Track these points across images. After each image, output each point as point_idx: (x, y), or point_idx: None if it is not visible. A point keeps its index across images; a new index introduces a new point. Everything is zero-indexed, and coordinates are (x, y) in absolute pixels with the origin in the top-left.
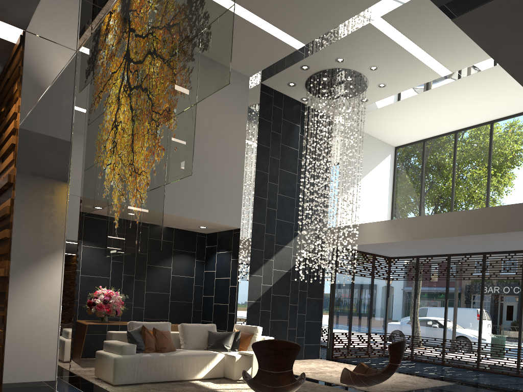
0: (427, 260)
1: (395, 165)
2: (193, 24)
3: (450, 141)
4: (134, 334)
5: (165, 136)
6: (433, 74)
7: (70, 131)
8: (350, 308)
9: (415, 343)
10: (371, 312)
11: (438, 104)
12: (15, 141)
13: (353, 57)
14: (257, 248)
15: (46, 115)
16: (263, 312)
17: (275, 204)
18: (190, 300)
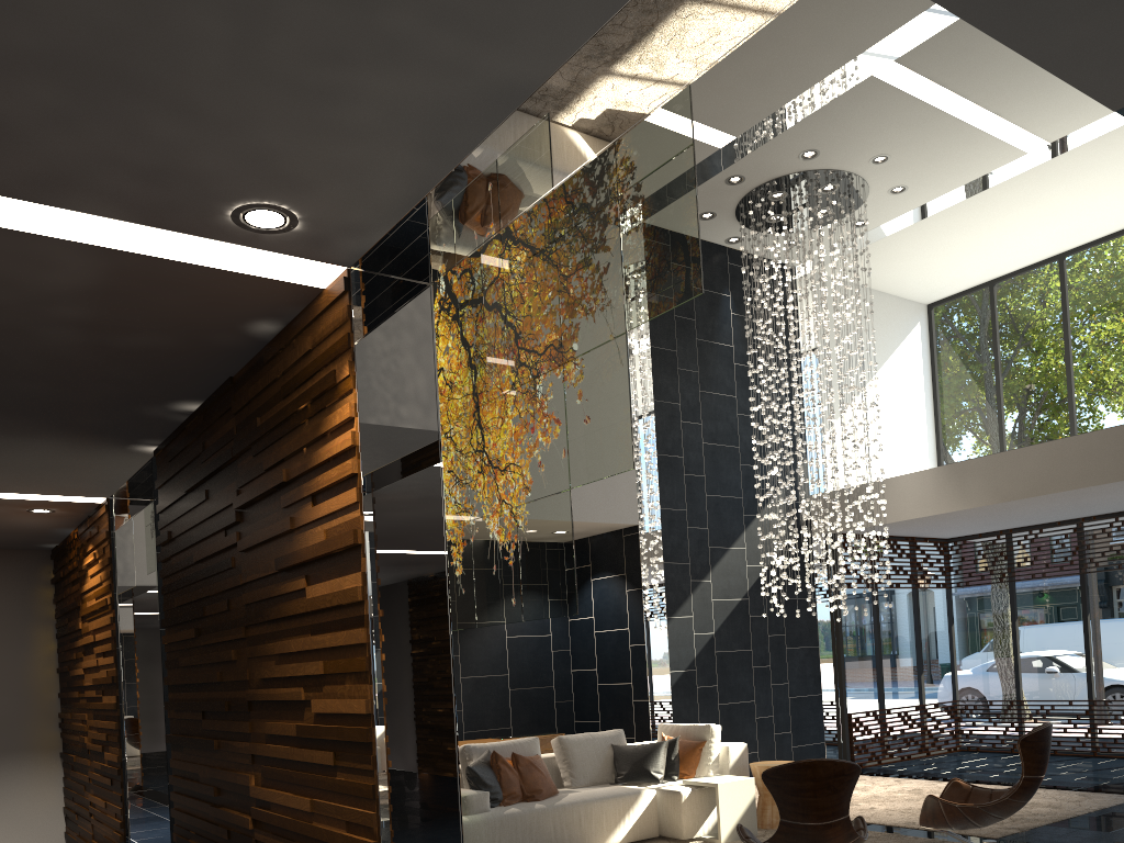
0: (1031, 536)
1: (932, 342)
2: (597, 182)
3: (1050, 278)
4: (480, 771)
5: (558, 396)
6: (1009, 151)
7: (436, 432)
8: (876, 657)
9: (1026, 715)
10: (920, 661)
11: (1021, 207)
12: (357, 469)
13: (837, 146)
14: (675, 560)
15: (397, 410)
16: (704, 689)
17: (699, 466)
18: (549, 683)
